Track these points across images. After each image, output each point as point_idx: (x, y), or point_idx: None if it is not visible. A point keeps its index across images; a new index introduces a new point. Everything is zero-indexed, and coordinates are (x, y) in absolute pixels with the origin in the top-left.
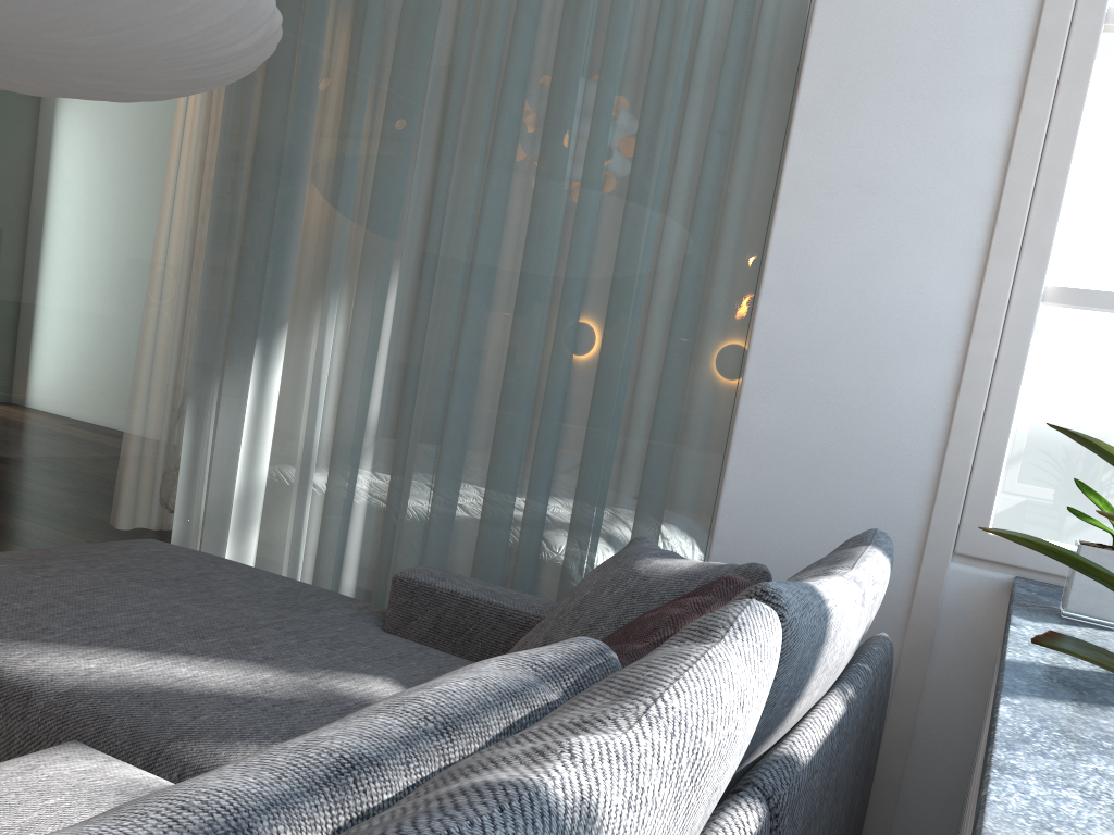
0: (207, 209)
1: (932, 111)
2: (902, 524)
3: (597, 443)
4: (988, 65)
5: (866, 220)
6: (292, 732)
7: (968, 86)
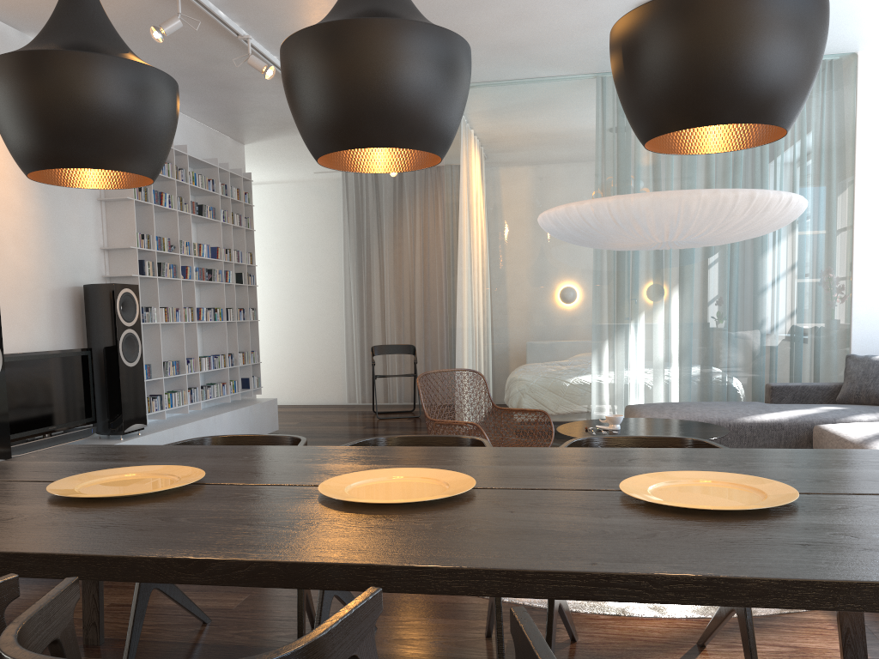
0: (602, 273)
1: None
2: None
3: (801, 330)
4: None
5: None
6: (849, 414)
7: None
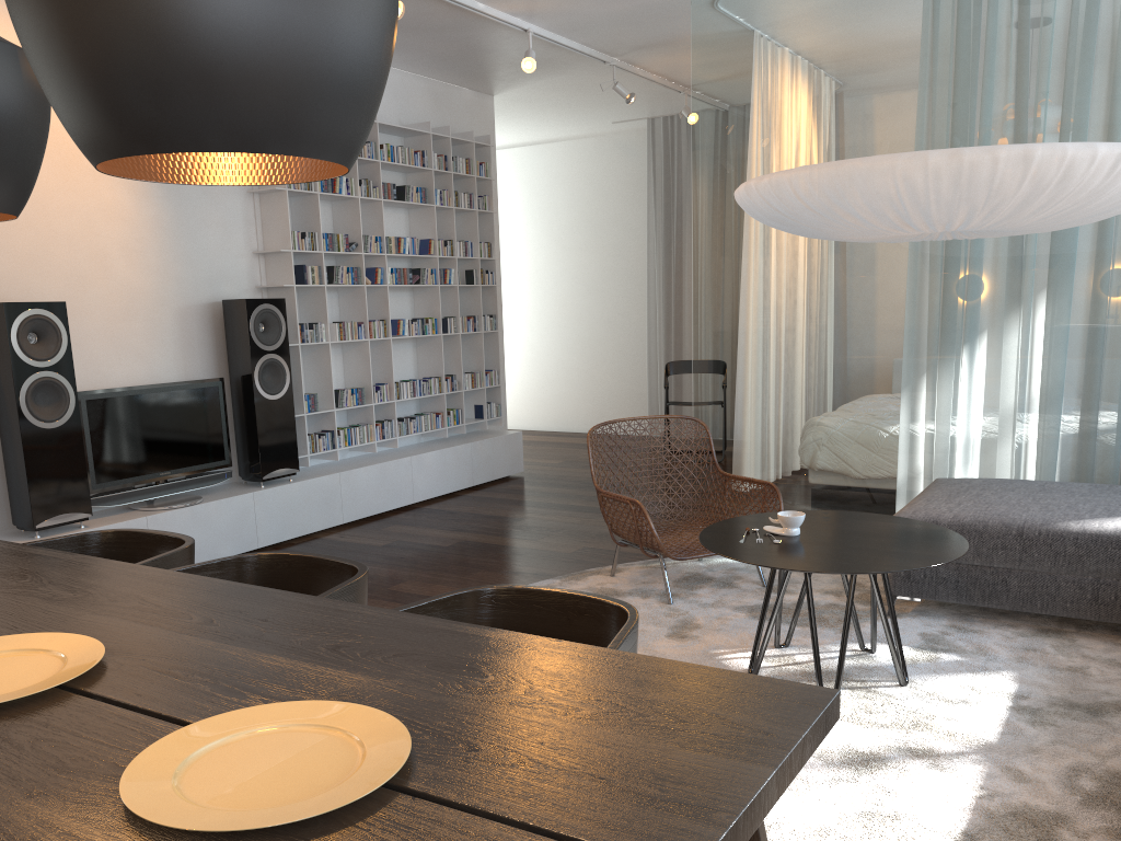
0: (918, 270)
1: None
2: None
3: None
4: None
5: None
6: None
7: None
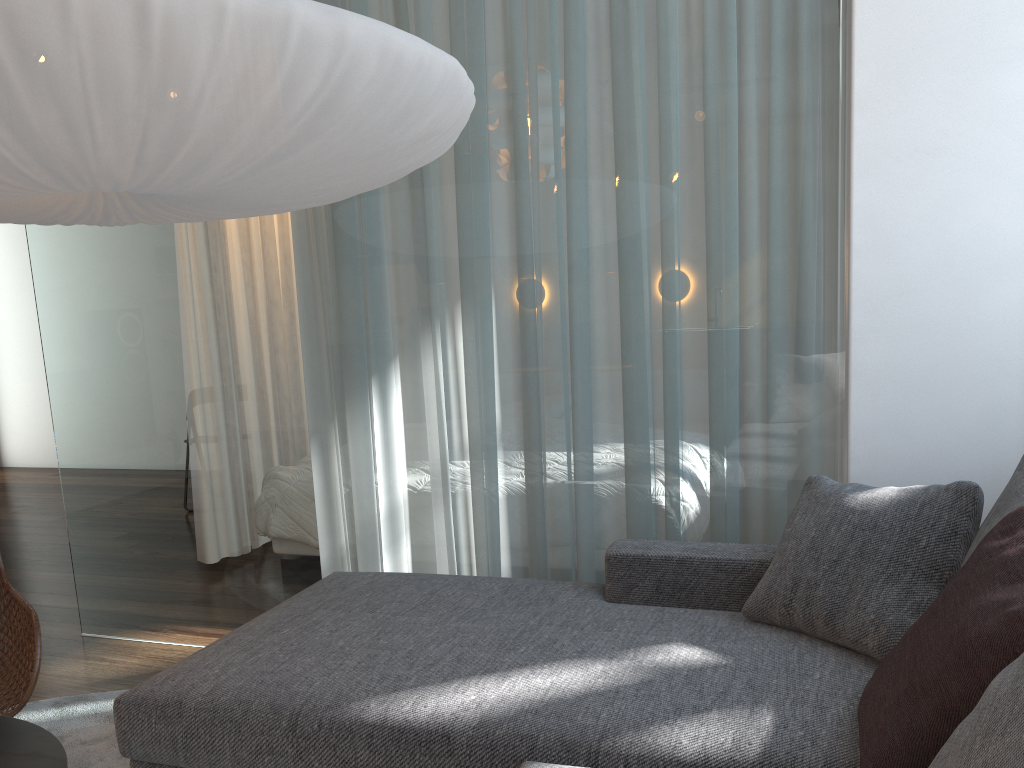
0: (299, 272)
1: (975, 79)
2: (1012, 416)
3: (727, 403)
4: (1016, 35)
5: (933, 178)
6: (677, 707)
7: (1002, 54)
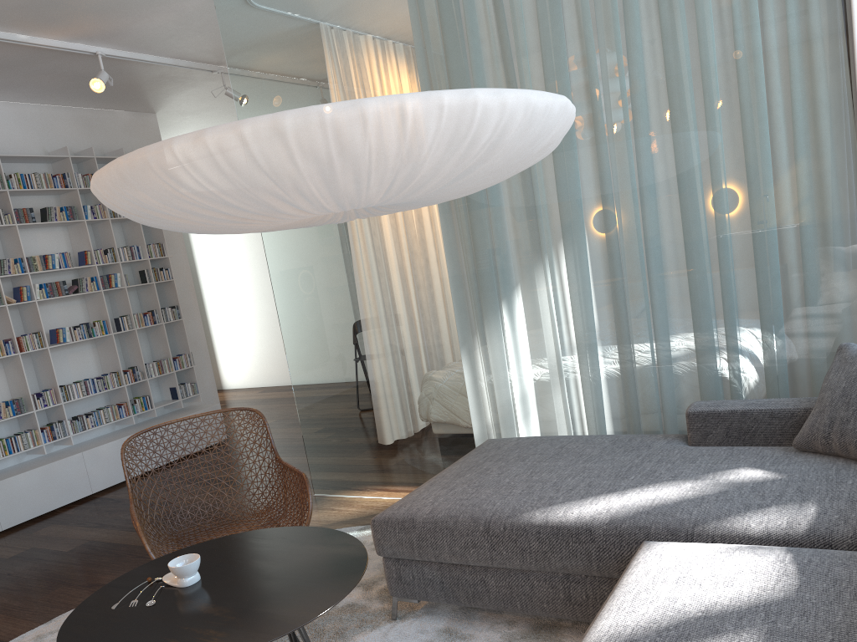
0: (446, 233)
1: None
2: None
3: (772, 295)
4: None
5: None
6: (746, 506)
7: None
